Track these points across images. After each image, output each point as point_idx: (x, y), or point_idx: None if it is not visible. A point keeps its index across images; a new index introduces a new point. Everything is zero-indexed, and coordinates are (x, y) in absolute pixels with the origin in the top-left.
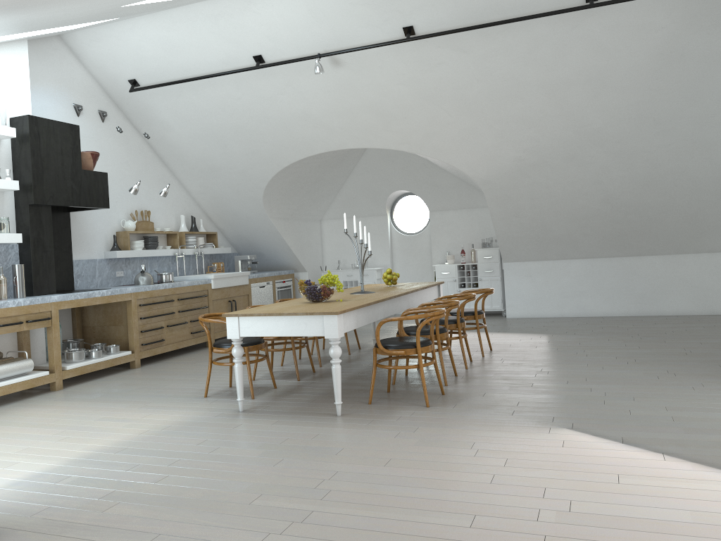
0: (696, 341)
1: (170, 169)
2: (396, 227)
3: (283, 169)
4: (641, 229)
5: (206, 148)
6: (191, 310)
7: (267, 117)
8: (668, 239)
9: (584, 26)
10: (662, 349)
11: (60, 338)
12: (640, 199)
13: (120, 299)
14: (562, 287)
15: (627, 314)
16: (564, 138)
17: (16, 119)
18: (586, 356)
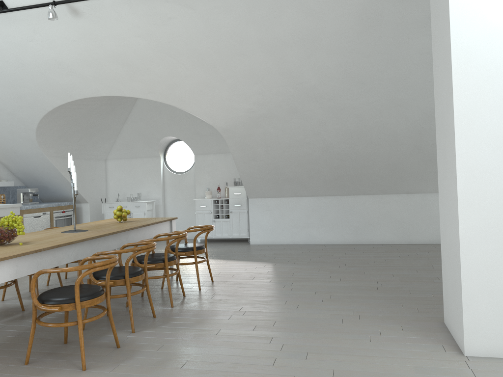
0: (389, 273)
1: None
2: (168, 167)
3: (49, 113)
4: (355, 174)
5: None
6: None
7: (23, 63)
8: (376, 182)
9: None
10: (359, 282)
11: None
12: (352, 149)
13: None
14: (295, 220)
15: (344, 242)
16: (286, 93)
17: None
18: (290, 291)
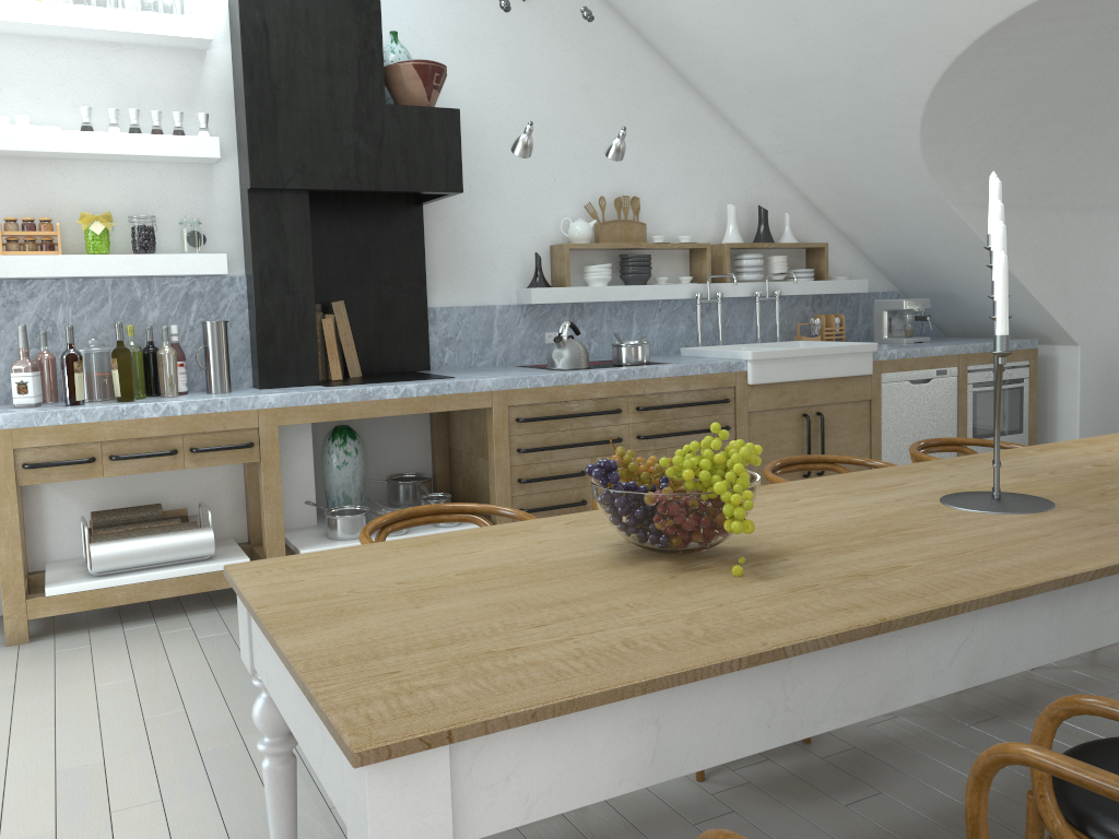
0: None
1: (706, 99)
2: None
3: (956, 63)
4: None
5: (758, 34)
6: (672, 435)
7: None
8: None
9: None
10: None
11: (353, 476)
12: None
13: (458, 404)
14: None
15: None
16: None
17: (231, 0)
18: None
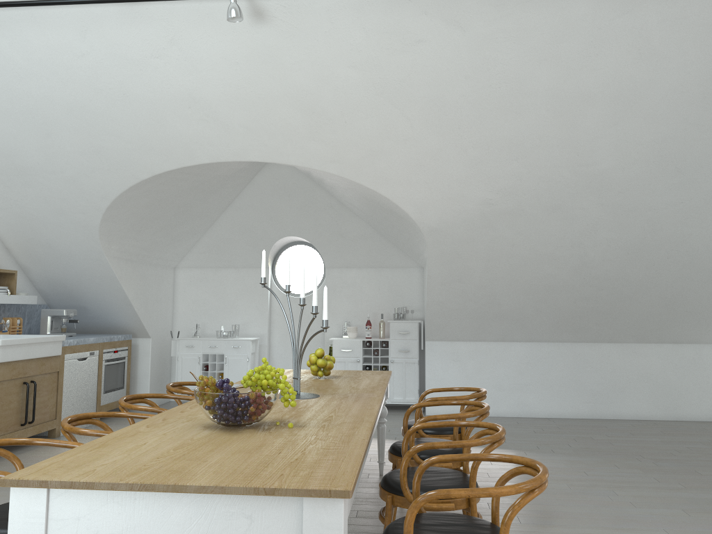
0: None
1: None
2: (278, 284)
3: (140, 183)
4: (608, 310)
5: (15, 135)
6: None
7: (128, 95)
8: (634, 324)
9: (638, 13)
10: None
11: None
12: (620, 271)
13: None
14: (499, 377)
15: (577, 416)
16: (556, 179)
17: None
18: (637, 508)
